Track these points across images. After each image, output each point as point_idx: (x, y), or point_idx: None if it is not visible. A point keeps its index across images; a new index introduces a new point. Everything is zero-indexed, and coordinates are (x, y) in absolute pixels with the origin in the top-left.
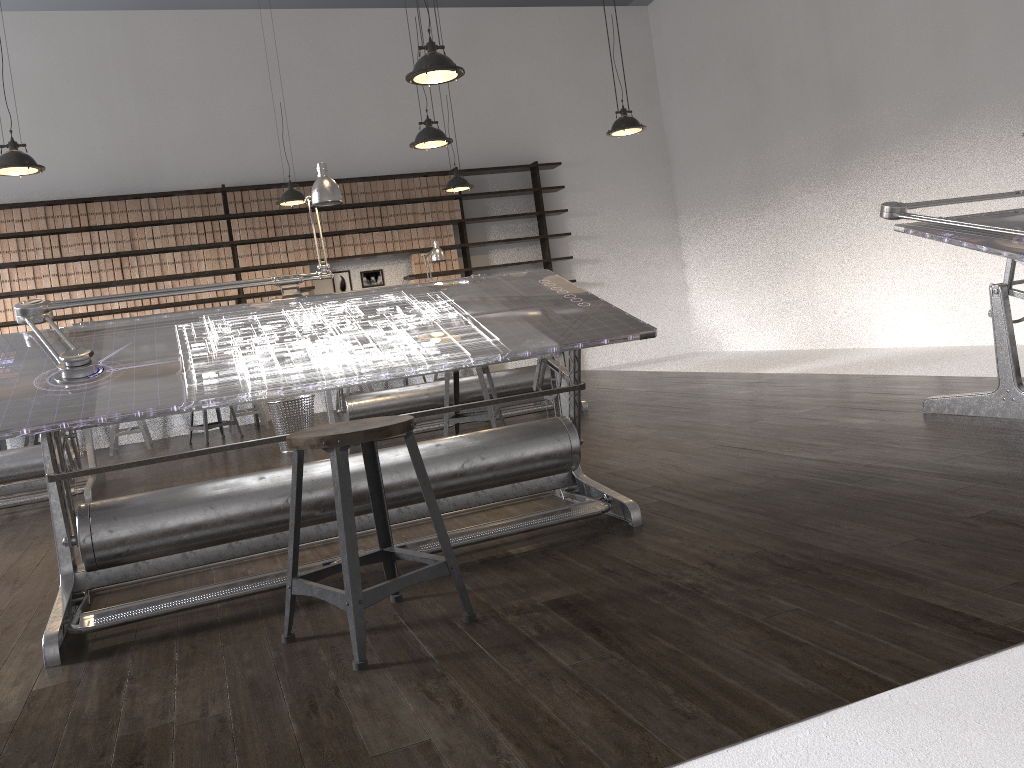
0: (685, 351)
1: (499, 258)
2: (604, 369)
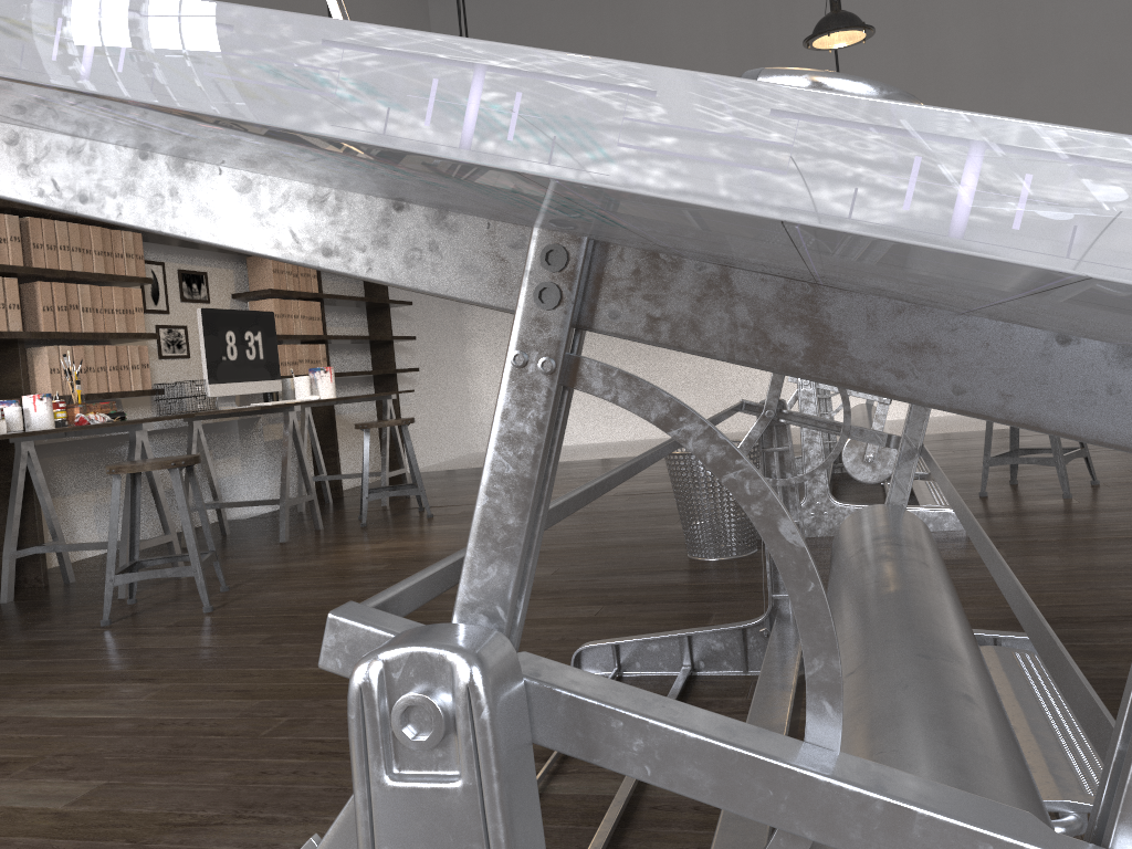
0: (468, 451)
1: (328, 289)
2: (452, 469)
